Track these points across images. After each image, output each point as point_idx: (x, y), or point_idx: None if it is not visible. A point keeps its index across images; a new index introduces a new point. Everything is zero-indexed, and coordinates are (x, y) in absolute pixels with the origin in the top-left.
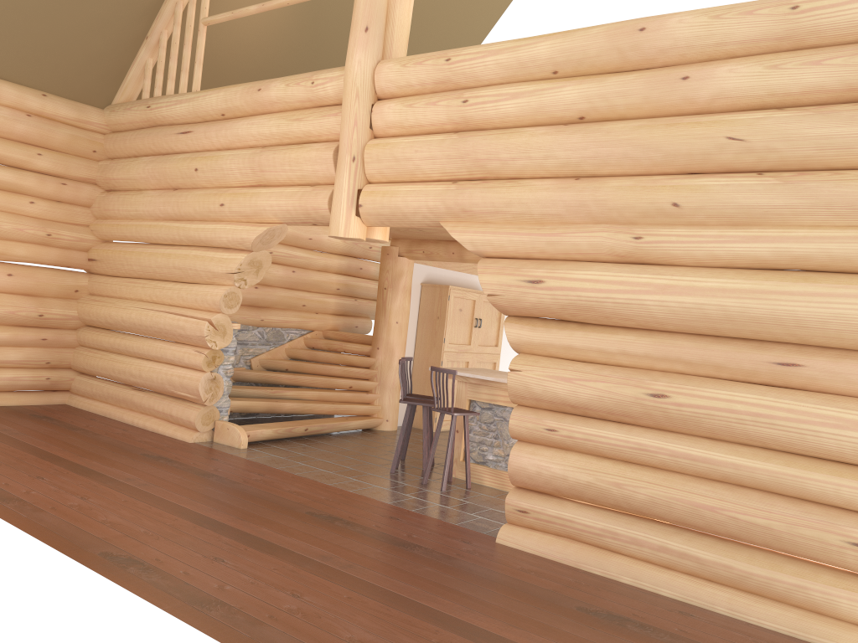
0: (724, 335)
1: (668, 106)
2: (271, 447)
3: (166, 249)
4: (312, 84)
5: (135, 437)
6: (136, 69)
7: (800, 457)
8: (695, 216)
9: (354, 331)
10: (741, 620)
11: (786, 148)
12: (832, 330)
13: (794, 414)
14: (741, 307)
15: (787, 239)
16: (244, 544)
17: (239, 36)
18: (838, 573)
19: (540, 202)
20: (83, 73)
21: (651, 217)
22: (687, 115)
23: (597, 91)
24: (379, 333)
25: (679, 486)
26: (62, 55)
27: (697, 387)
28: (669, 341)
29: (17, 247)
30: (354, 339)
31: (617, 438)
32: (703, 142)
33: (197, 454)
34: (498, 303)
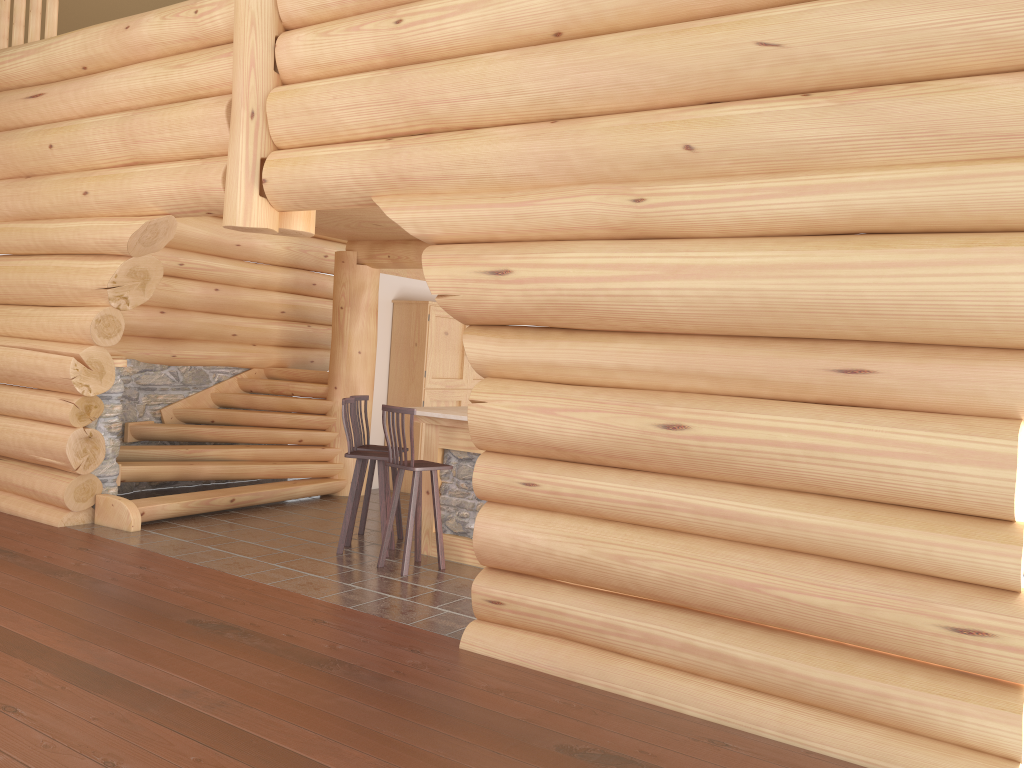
0: (763, 334)
1: (675, 7)
2: (176, 527)
3: (19, 261)
4: (195, 14)
5: None
6: None
7: (875, 506)
8: (716, 163)
9: (309, 367)
10: (799, 747)
11: (841, 53)
12: (914, 316)
13: (864, 444)
14: (784, 291)
15: (846, 186)
16: (64, 680)
17: None
18: (933, 672)
19: (504, 157)
20: None
21: (656, 169)
22: (702, 19)
23: None
24: (337, 368)
25: (707, 555)
26: None
27: (727, 411)
28: (687, 347)
29: None
30: (305, 377)
31: (620, 491)
32: (724, 53)
33: (61, 542)
34: (452, 307)
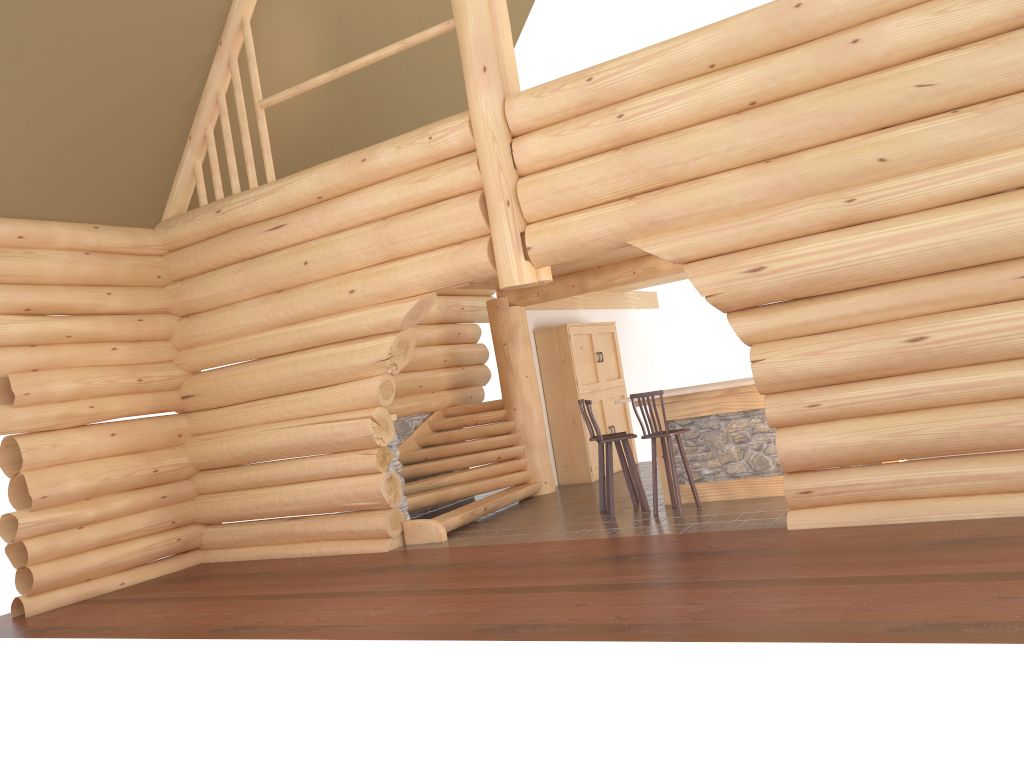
0: (961, 266)
1: (842, 71)
2: (467, 533)
3: (287, 358)
4: (430, 140)
5: (326, 563)
6: (184, 175)
7: None
8: (903, 165)
9: (469, 402)
10: None
11: (976, 82)
12: None
13: None
14: (976, 235)
15: (1000, 163)
16: (582, 591)
17: (278, 114)
18: None
19: (737, 193)
20: (130, 193)
21: (858, 178)
22: (863, 76)
23: (766, 74)
24: (512, 393)
25: (961, 415)
26: (108, 178)
27: (952, 320)
28: (908, 287)
29: (111, 402)
30: (481, 408)
31: (885, 391)
32: (893, 96)
33: (410, 556)
34: (720, 302)
